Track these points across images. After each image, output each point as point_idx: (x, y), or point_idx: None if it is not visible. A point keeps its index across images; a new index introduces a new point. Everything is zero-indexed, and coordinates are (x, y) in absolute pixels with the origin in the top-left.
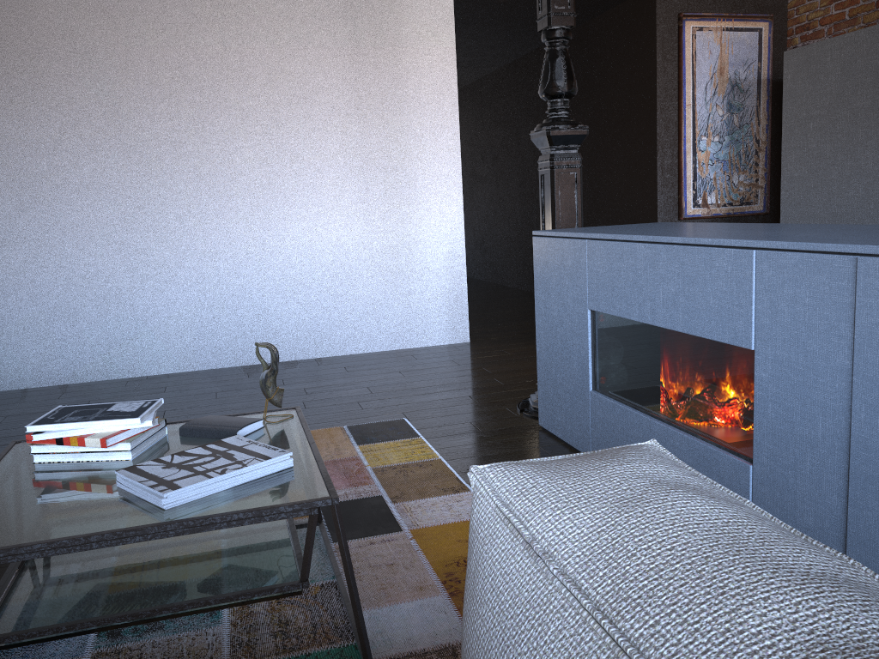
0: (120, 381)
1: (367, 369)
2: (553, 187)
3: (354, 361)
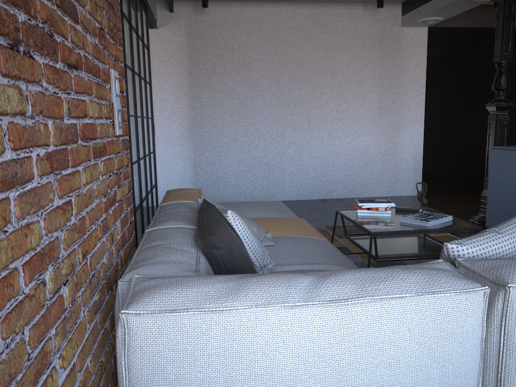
0: None
1: None
2: (496, 128)
3: None
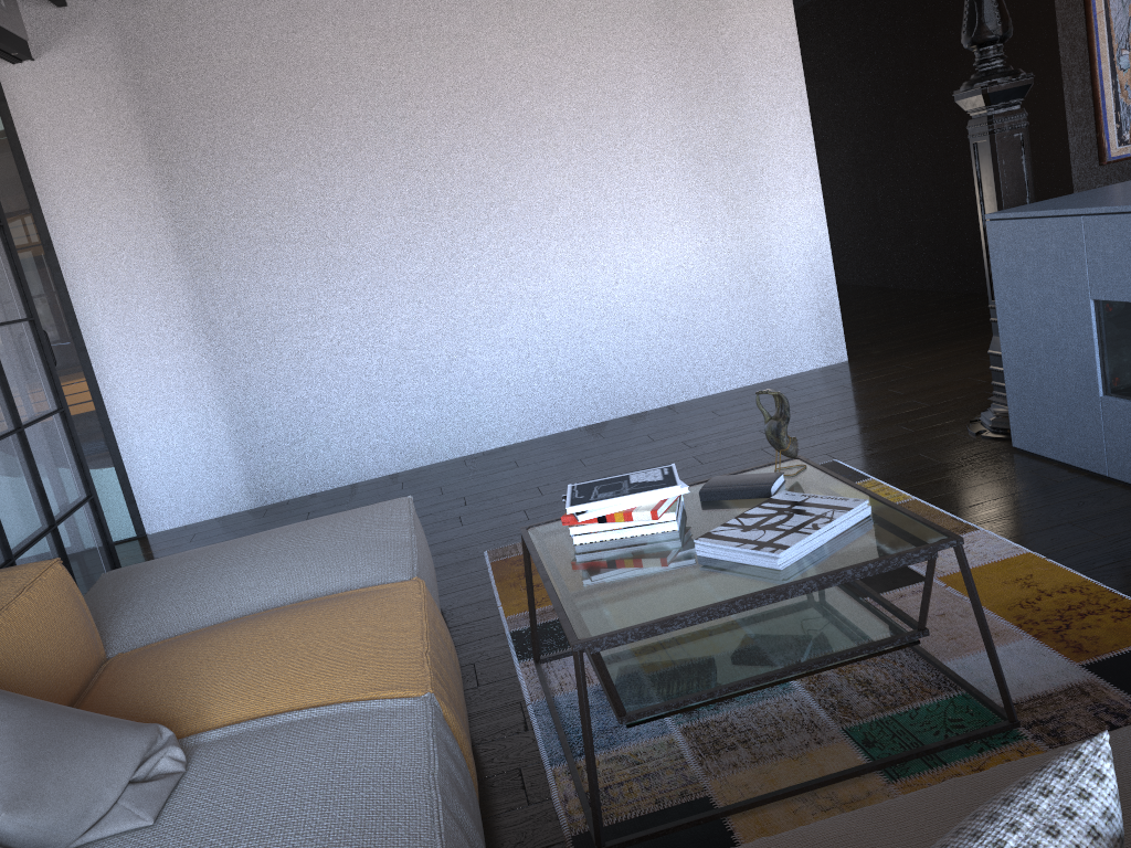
0: (455, 461)
1: (742, 410)
2: (994, 156)
3: (719, 403)
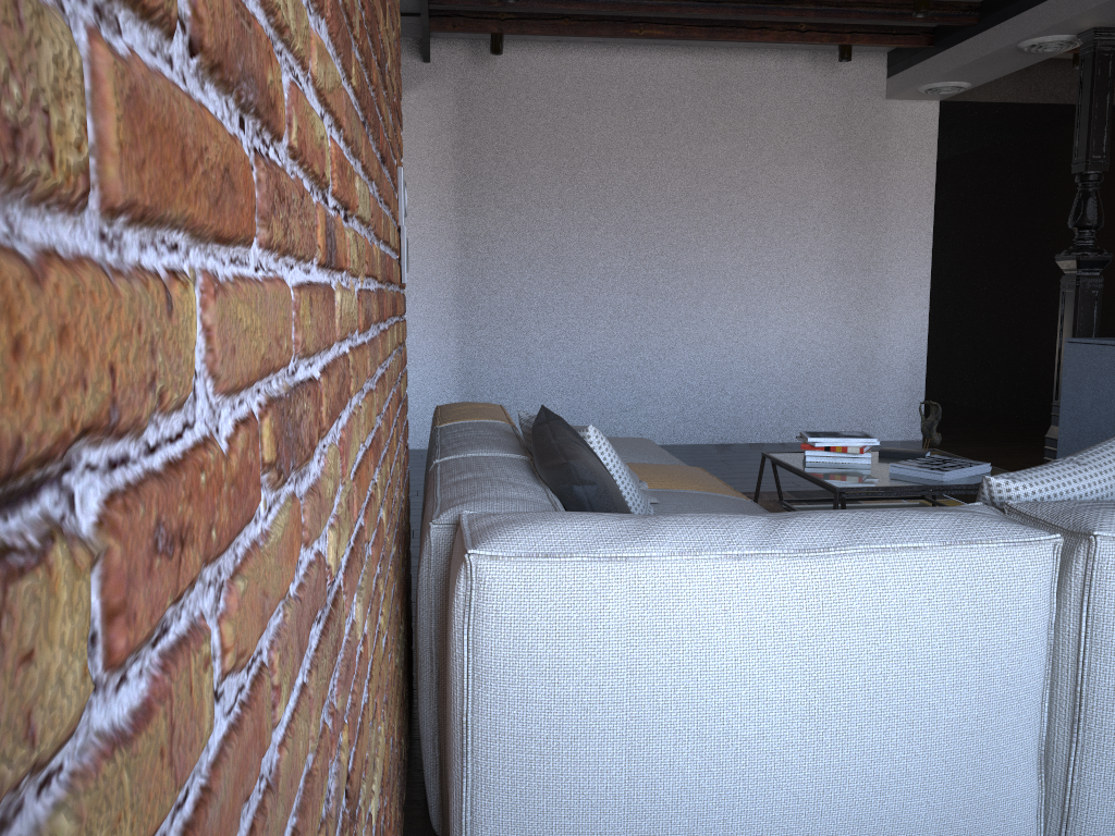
0: None
1: None
2: (1076, 302)
3: None
